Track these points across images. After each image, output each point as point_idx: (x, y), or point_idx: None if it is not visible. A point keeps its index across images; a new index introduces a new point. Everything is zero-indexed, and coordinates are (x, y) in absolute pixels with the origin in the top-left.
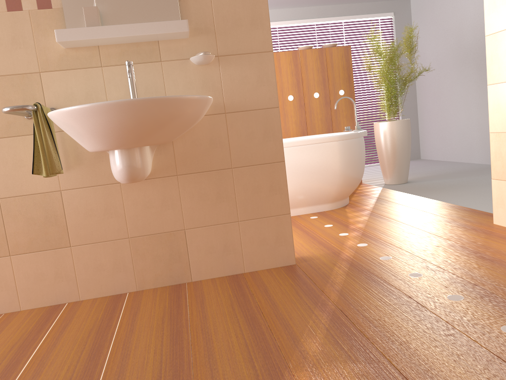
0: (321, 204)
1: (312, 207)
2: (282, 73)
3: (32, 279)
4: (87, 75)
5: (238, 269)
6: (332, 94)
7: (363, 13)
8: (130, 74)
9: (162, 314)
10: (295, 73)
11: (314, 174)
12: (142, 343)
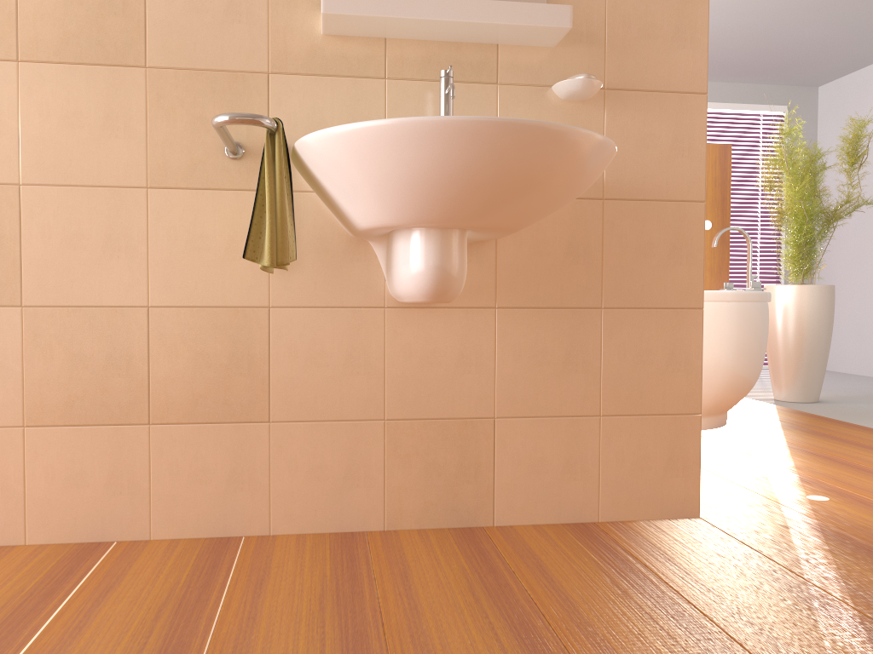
0: None
1: None
2: None
3: (184, 478)
4: (355, 91)
5: (587, 513)
6: None
7: (734, 100)
8: (454, 92)
9: (466, 583)
10: None
11: None
12: (453, 638)
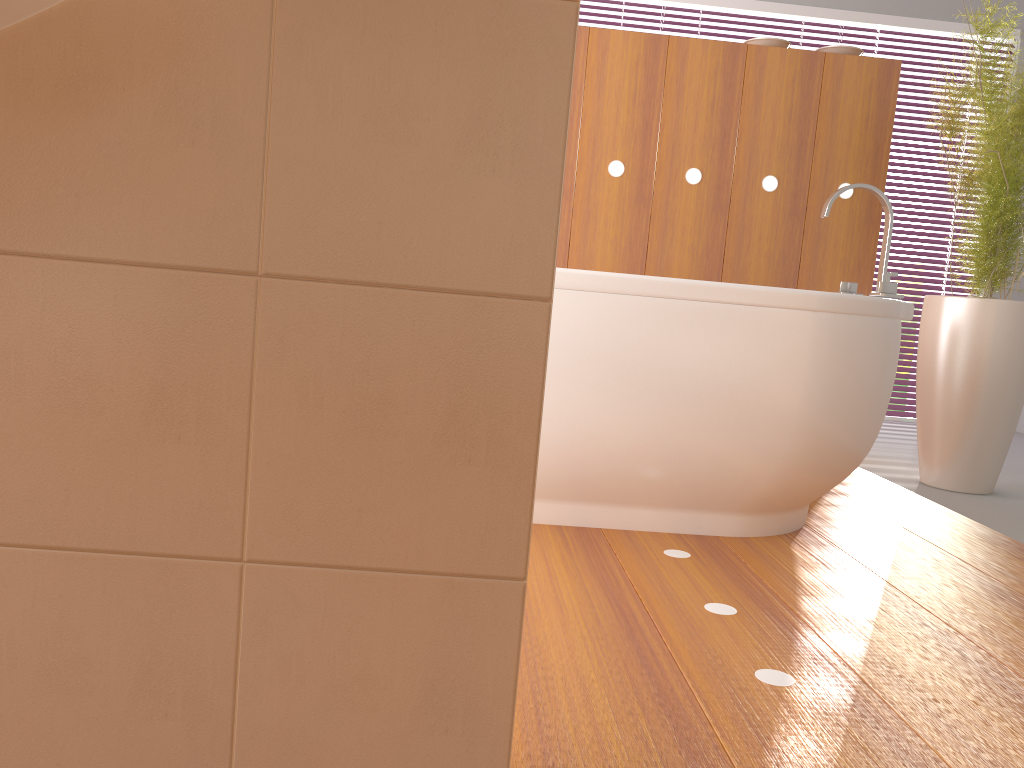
0: (715, 510)
1: (681, 515)
2: (684, 100)
3: None
4: None
5: None
6: (818, 191)
7: (938, 16)
8: None
9: None
10: (723, 108)
11: (711, 406)
12: None
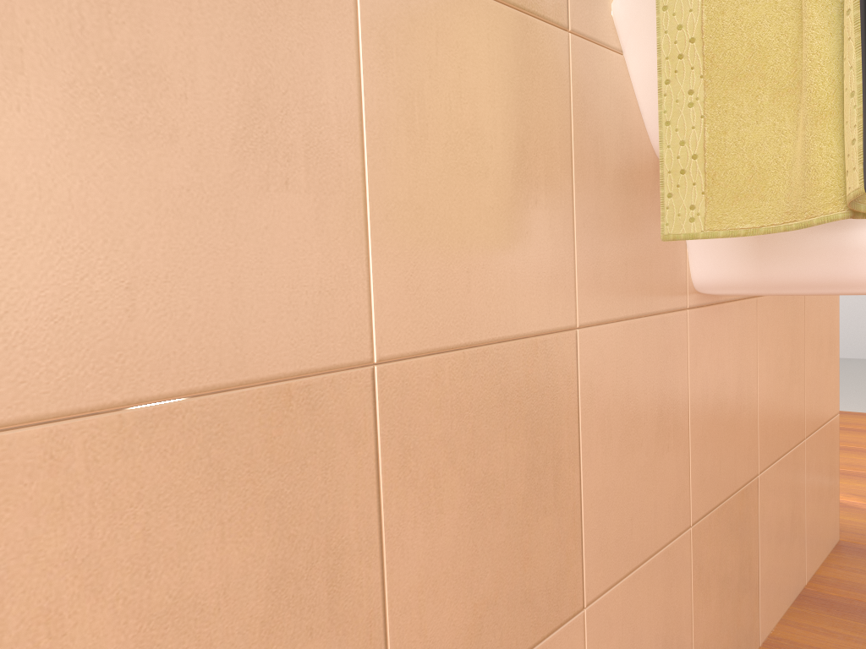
0: None
1: None
2: None
3: None
4: None
5: (801, 578)
6: None
7: None
8: None
9: None
10: None
11: None
12: None
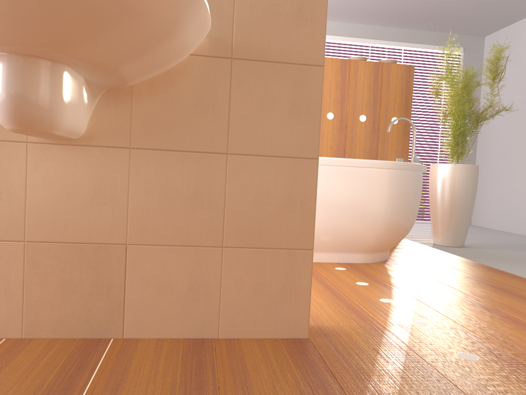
0: (353, 252)
1: (339, 255)
2: (324, 83)
3: None
4: None
5: (208, 330)
6: (383, 121)
7: (428, 43)
8: None
9: None
10: (341, 86)
11: (350, 209)
12: None
